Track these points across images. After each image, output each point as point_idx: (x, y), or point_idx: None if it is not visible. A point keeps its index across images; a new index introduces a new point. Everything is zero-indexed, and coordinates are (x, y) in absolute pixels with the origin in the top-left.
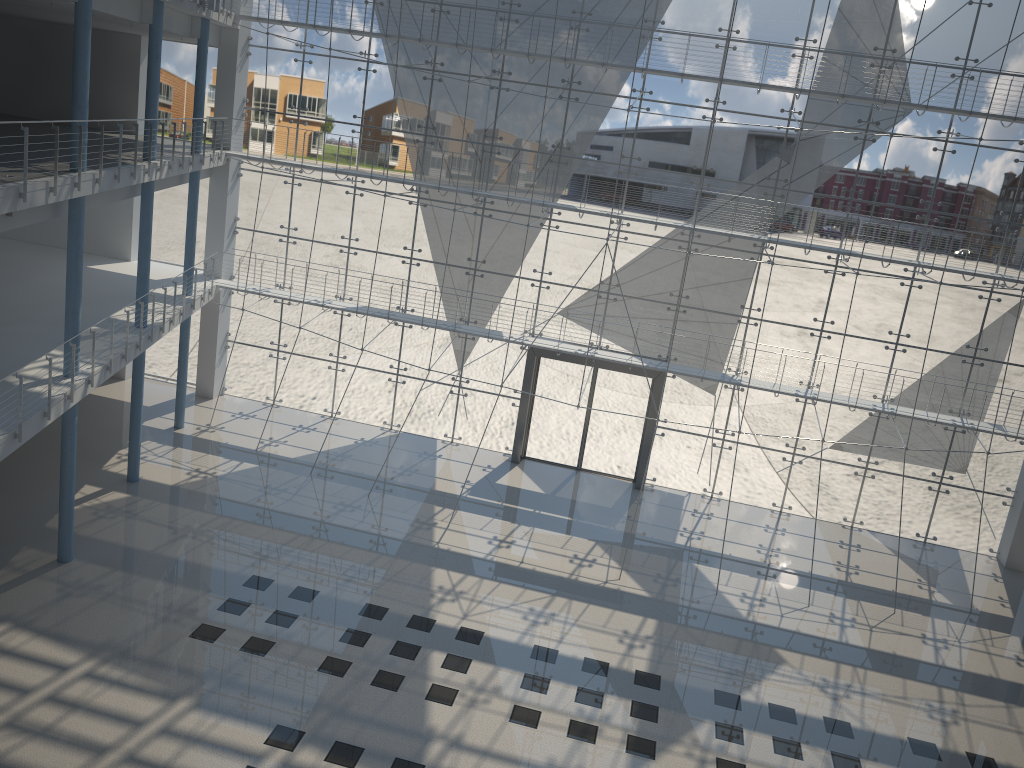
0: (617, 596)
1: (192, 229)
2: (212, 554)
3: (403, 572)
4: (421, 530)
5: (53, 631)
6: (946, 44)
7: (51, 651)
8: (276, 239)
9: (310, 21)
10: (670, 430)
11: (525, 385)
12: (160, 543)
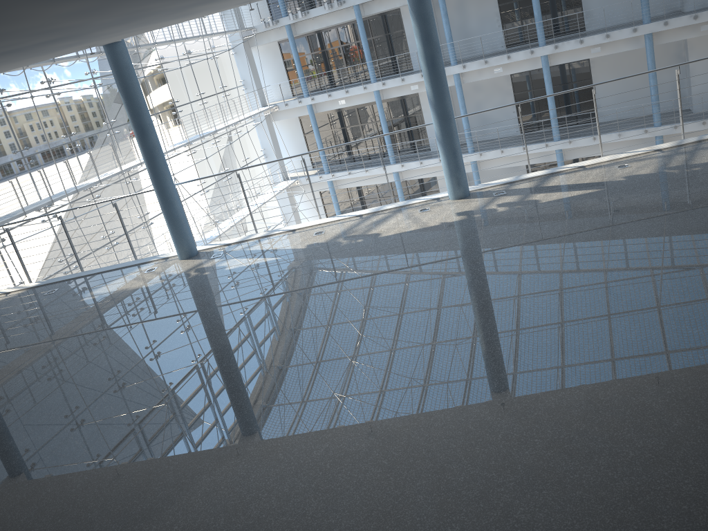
0: None
1: None
2: None
3: None
4: None
5: None
6: None
7: None
8: None
9: None
10: None
11: None
12: None
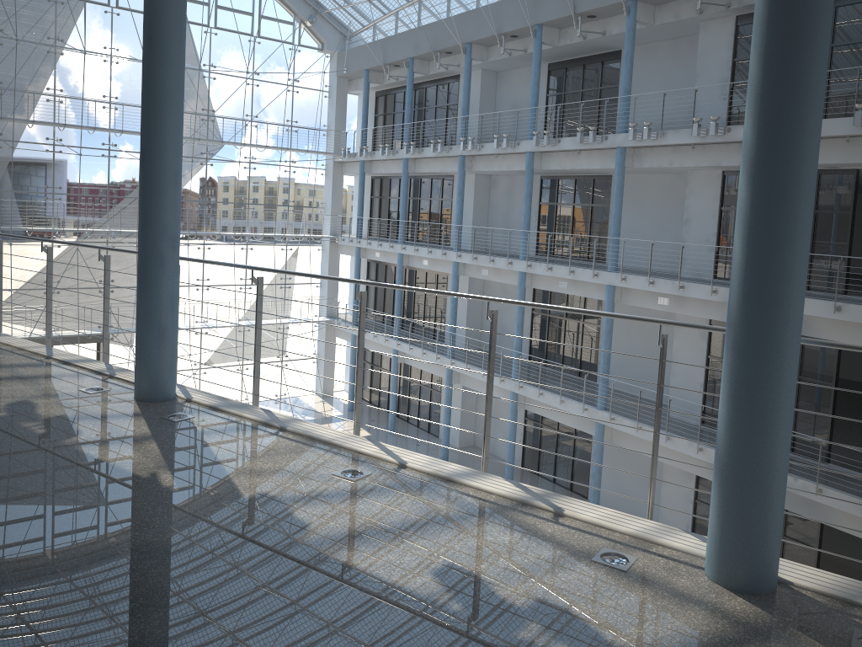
0: None
1: None
2: None
3: None
4: None
5: None
6: (240, 107)
7: None
8: None
9: None
10: None
11: None
12: None
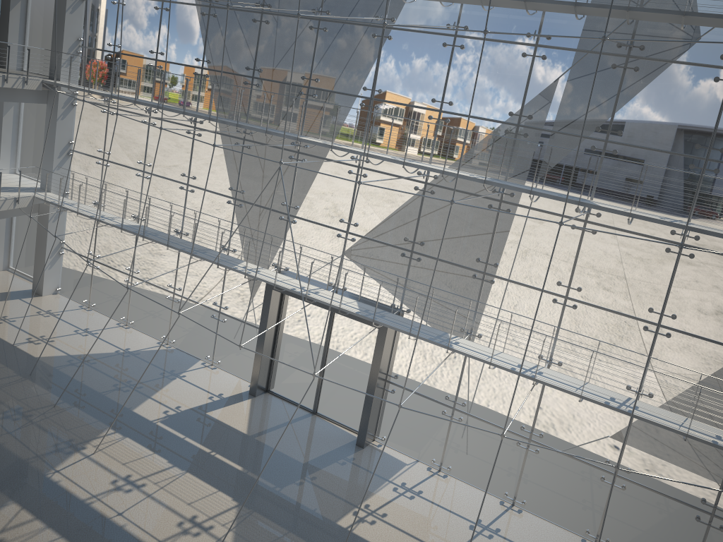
0: None
1: None
2: None
3: None
4: (58, 453)
5: None
6: None
7: None
8: (96, 161)
9: None
10: (401, 388)
11: (263, 318)
12: None
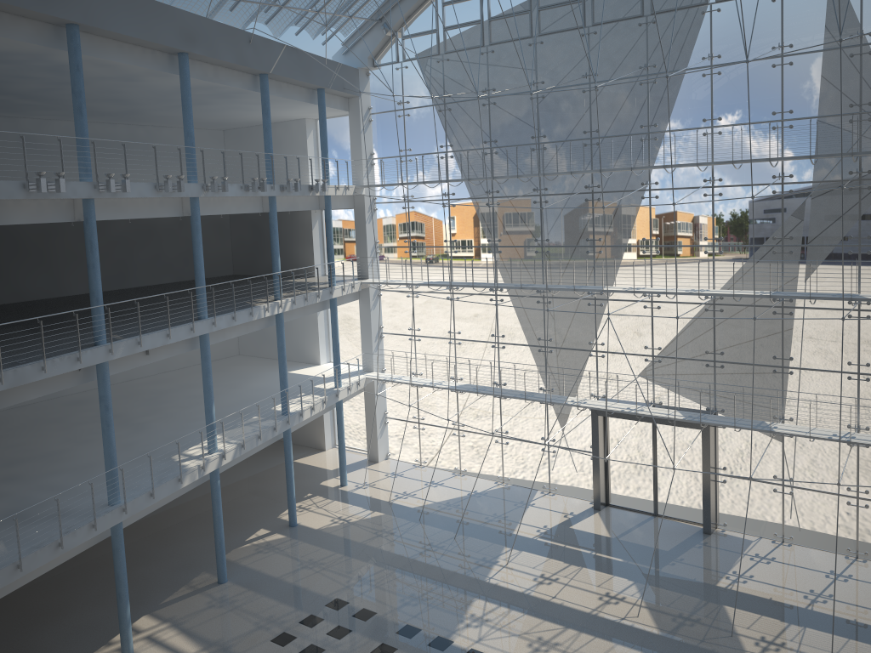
0: (627, 632)
1: (335, 340)
2: (316, 581)
3: (448, 601)
4: (482, 567)
5: (191, 630)
6: None
7: (183, 644)
8: (407, 338)
9: (409, 178)
10: (730, 477)
11: (594, 441)
12: (287, 572)
